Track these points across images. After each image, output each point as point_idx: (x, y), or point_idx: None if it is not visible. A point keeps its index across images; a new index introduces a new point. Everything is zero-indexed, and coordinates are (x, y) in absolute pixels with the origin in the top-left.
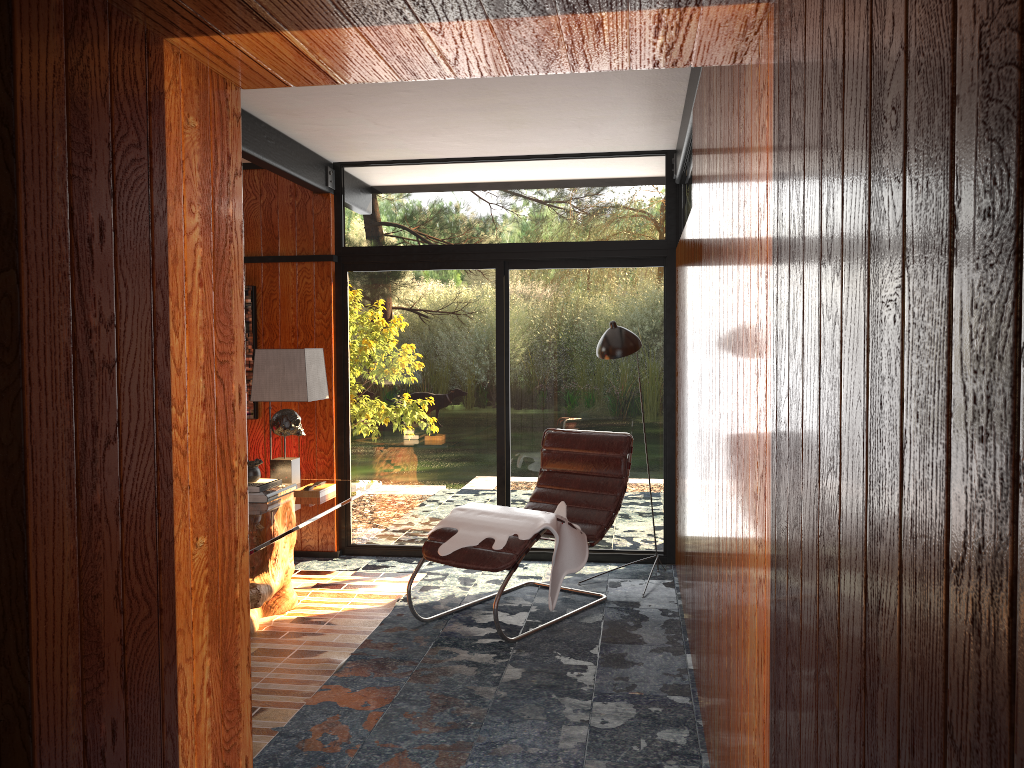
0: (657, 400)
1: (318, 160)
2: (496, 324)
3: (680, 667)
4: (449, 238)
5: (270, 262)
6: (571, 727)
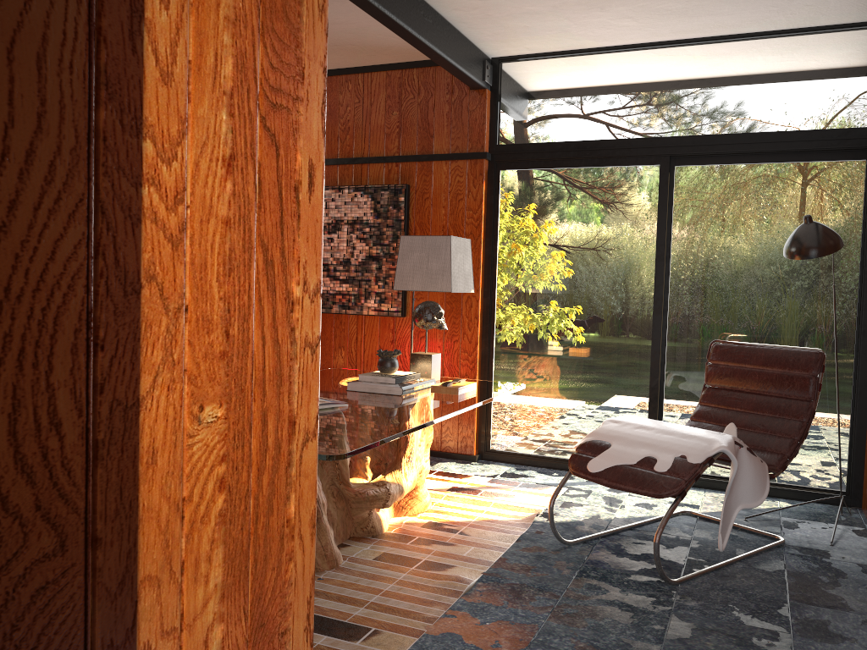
0: (848, 316)
1: (476, 52)
2: (657, 225)
3: None
4: (609, 133)
5: (424, 161)
6: None
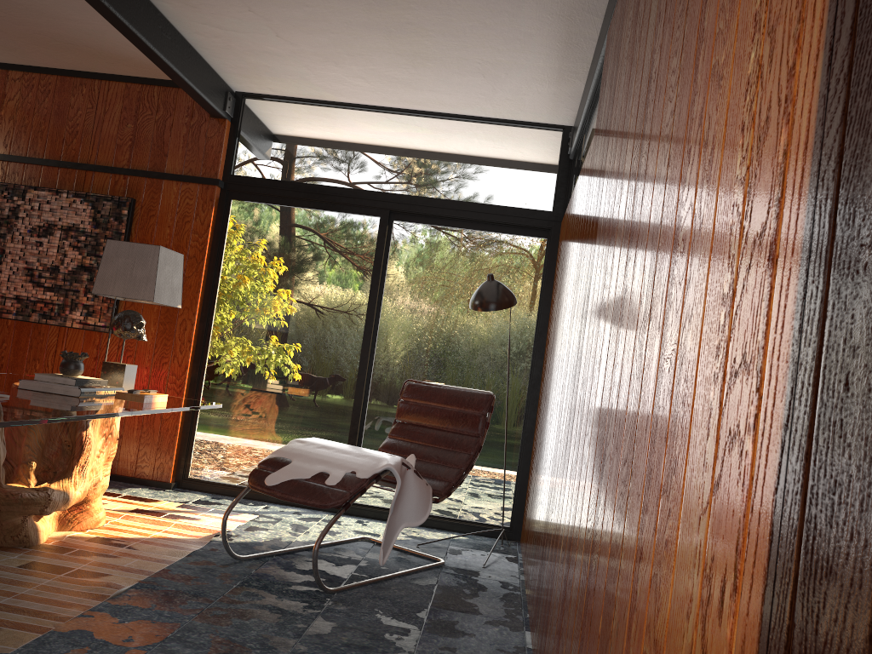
0: (523, 370)
1: (219, 81)
2: (373, 272)
3: (517, 645)
4: (339, 181)
5: (154, 178)
6: None
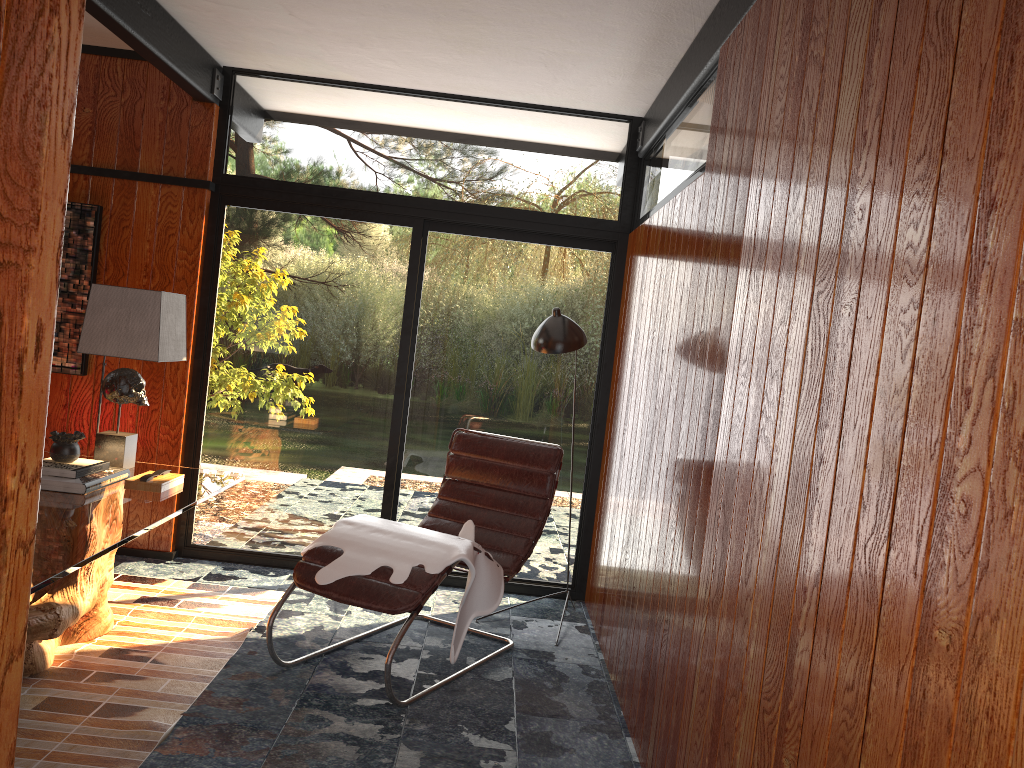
0: (585, 408)
1: (205, 57)
2: (406, 295)
3: (623, 759)
4: (360, 182)
5: (125, 179)
6: None
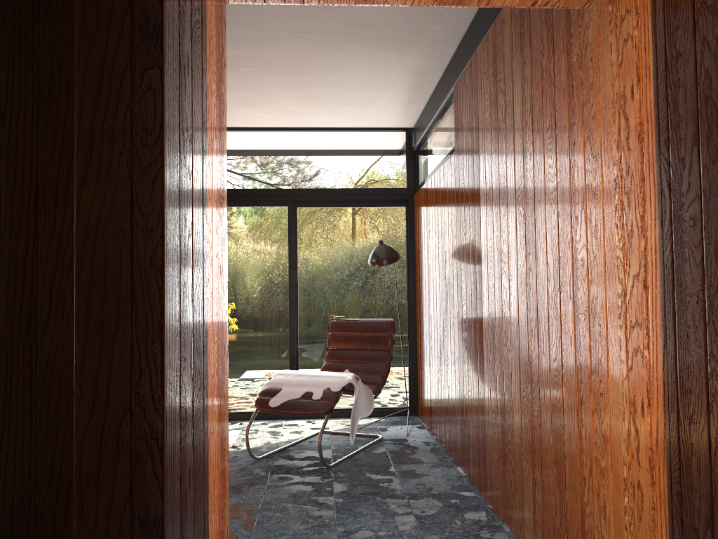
0: (403, 299)
1: None
2: (288, 246)
3: (457, 475)
4: (254, 184)
5: None
6: (401, 516)
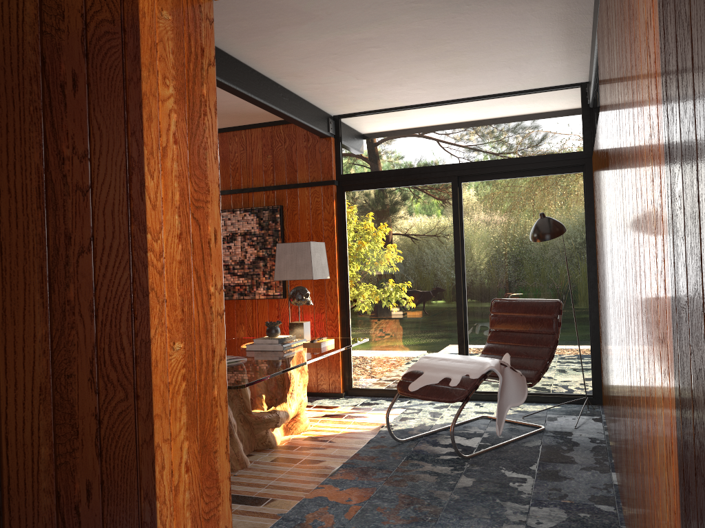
0: (582, 276)
1: (321, 113)
2: (453, 223)
3: (606, 482)
4: (416, 162)
5: (292, 188)
6: (510, 525)
